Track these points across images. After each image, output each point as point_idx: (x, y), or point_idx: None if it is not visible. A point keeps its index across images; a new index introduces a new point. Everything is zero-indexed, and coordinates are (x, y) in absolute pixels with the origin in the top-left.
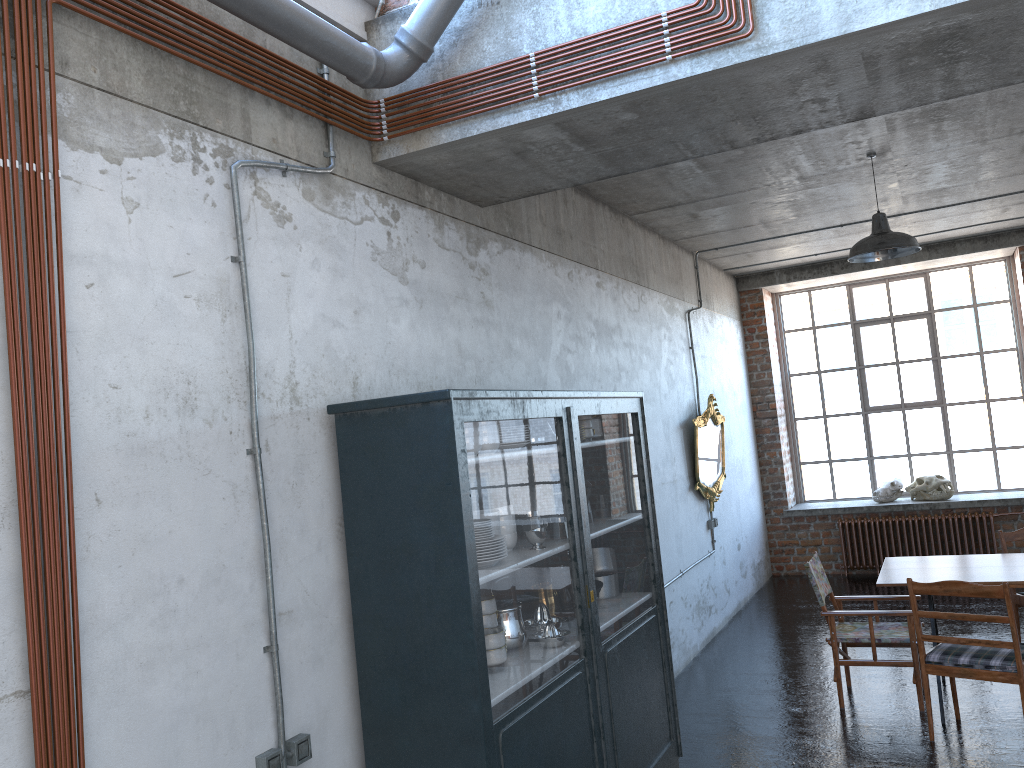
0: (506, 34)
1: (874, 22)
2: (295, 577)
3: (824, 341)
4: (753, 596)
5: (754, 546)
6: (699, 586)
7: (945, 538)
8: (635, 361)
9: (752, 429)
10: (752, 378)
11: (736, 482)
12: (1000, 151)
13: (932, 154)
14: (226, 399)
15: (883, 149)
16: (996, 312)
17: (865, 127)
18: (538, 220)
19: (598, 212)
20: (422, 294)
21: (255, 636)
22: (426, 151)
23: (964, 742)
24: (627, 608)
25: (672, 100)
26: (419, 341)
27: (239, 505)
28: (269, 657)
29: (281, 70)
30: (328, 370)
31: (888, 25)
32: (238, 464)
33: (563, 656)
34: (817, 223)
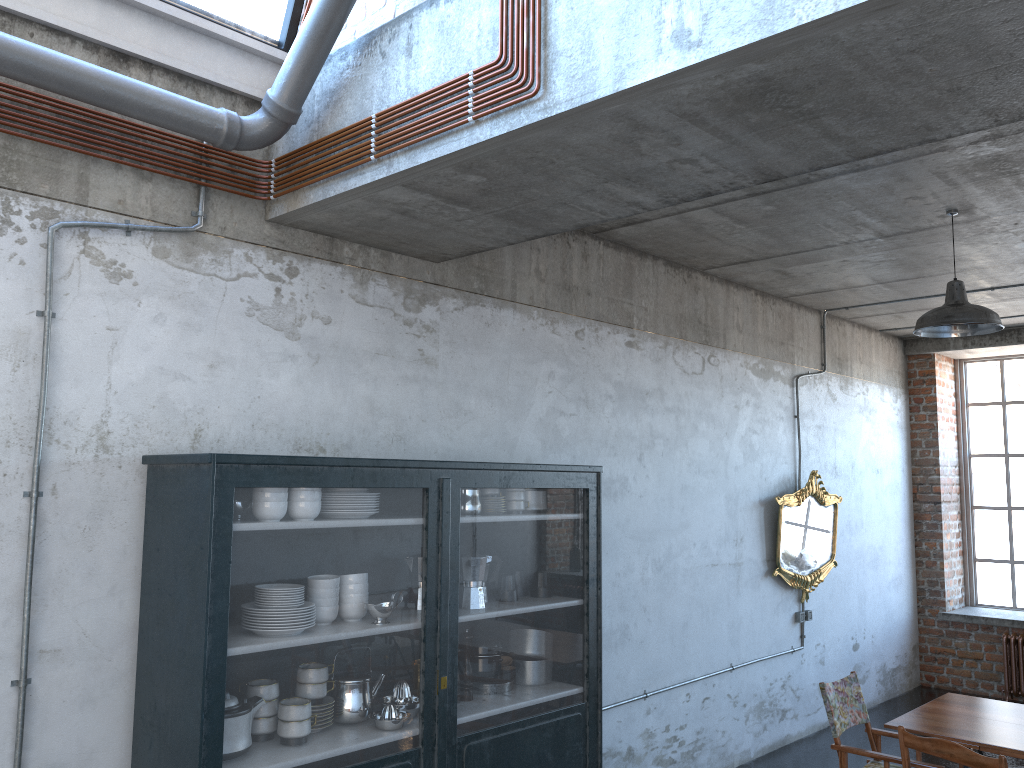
0: (362, 95)
1: (644, 78)
2: (71, 618)
3: (1015, 420)
4: (874, 706)
5: (888, 648)
6: (766, 685)
7: None
8: (685, 428)
9: (908, 513)
10: (915, 455)
11: (863, 572)
12: None
13: None
14: (4, 443)
15: (964, 205)
16: None
17: (912, 181)
18: (532, 275)
19: (644, 267)
20: (320, 350)
21: (2, 669)
22: (304, 210)
23: None
24: (524, 701)
25: (503, 162)
26: (307, 397)
27: (3, 543)
28: (18, 691)
29: (136, 136)
30: (159, 421)
31: (661, 80)
32: (9, 505)
33: (380, 742)
34: None
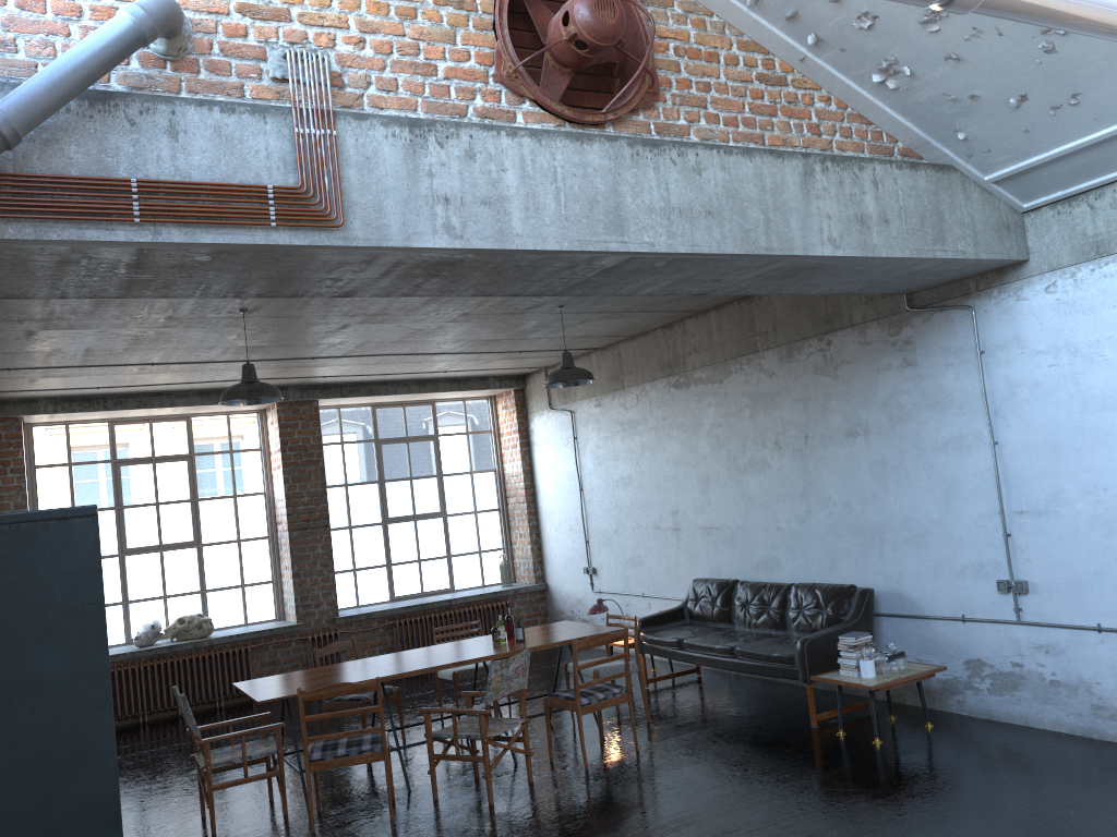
0: (100, 150)
1: (426, 244)
2: None
3: (81, 479)
4: None
5: None
6: None
7: (209, 674)
8: None
9: None
10: None
11: None
12: (327, 326)
13: (284, 319)
14: None
15: (256, 308)
16: (249, 459)
17: None
18: None
19: None
20: None
21: None
22: None
23: (339, 824)
24: None
25: (251, 255)
26: None
27: None
28: None
29: None
30: None
31: (432, 249)
32: None
33: None
34: (135, 359)
